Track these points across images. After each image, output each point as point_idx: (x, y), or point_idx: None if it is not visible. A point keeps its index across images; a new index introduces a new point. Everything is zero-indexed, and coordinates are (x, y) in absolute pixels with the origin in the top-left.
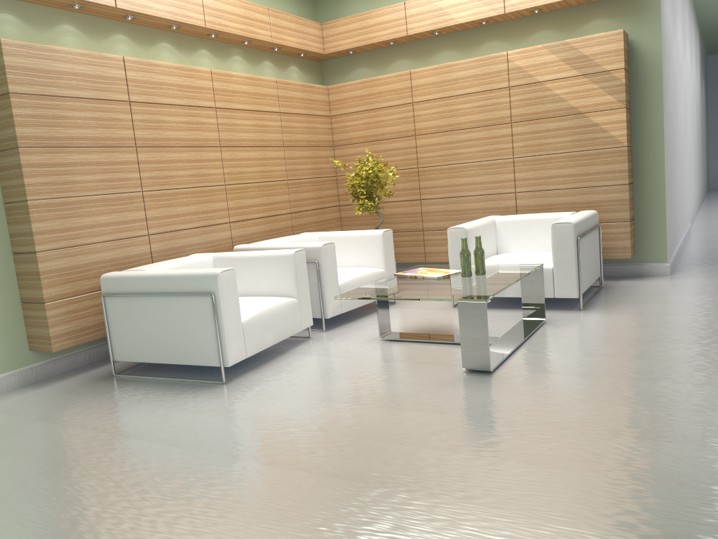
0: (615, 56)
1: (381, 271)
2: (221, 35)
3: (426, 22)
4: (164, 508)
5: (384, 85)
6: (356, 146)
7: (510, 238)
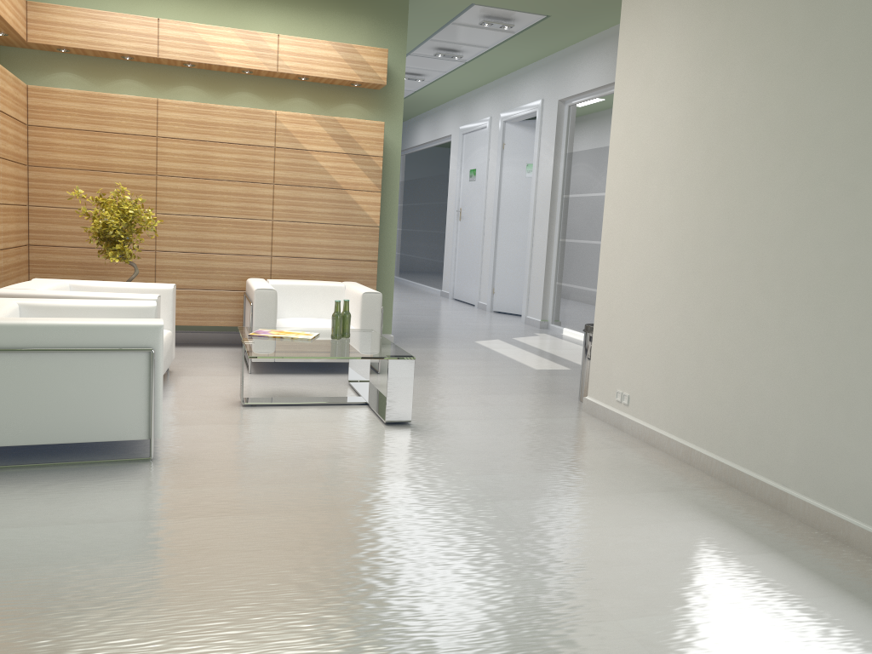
0: (377, 144)
1: (171, 333)
2: None
3: (185, 51)
4: (366, 551)
5: (119, 107)
6: (67, 172)
7: (284, 304)
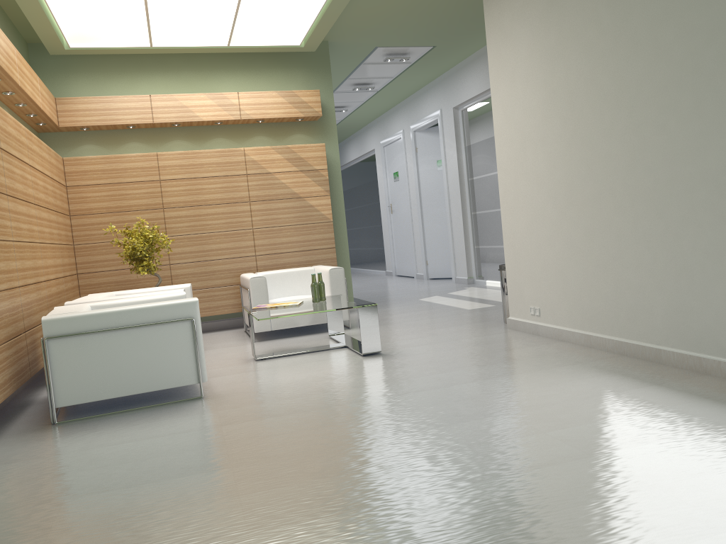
0: (321, 160)
1: None
2: (15, 94)
3: (172, 115)
4: (367, 422)
5: (130, 163)
6: (98, 216)
7: (271, 288)
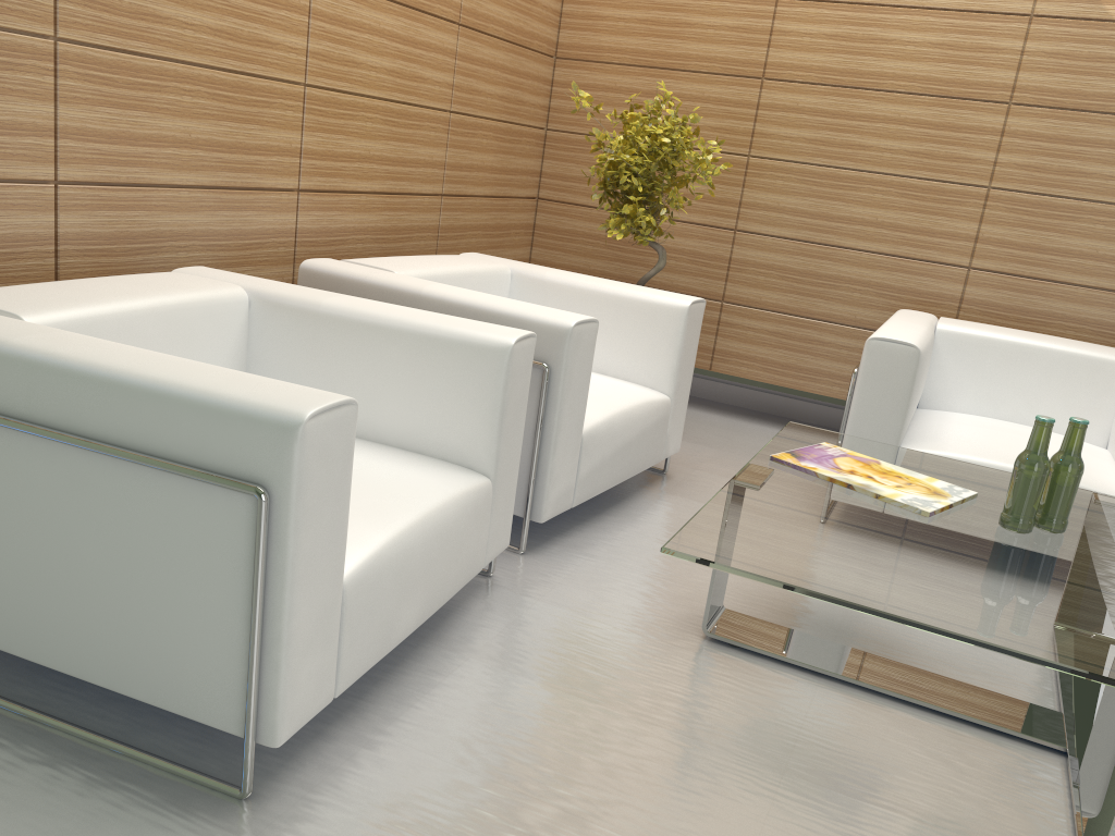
0: None
1: (664, 402)
2: None
3: None
4: None
5: None
6: (611, 70)
7: (962, 379)
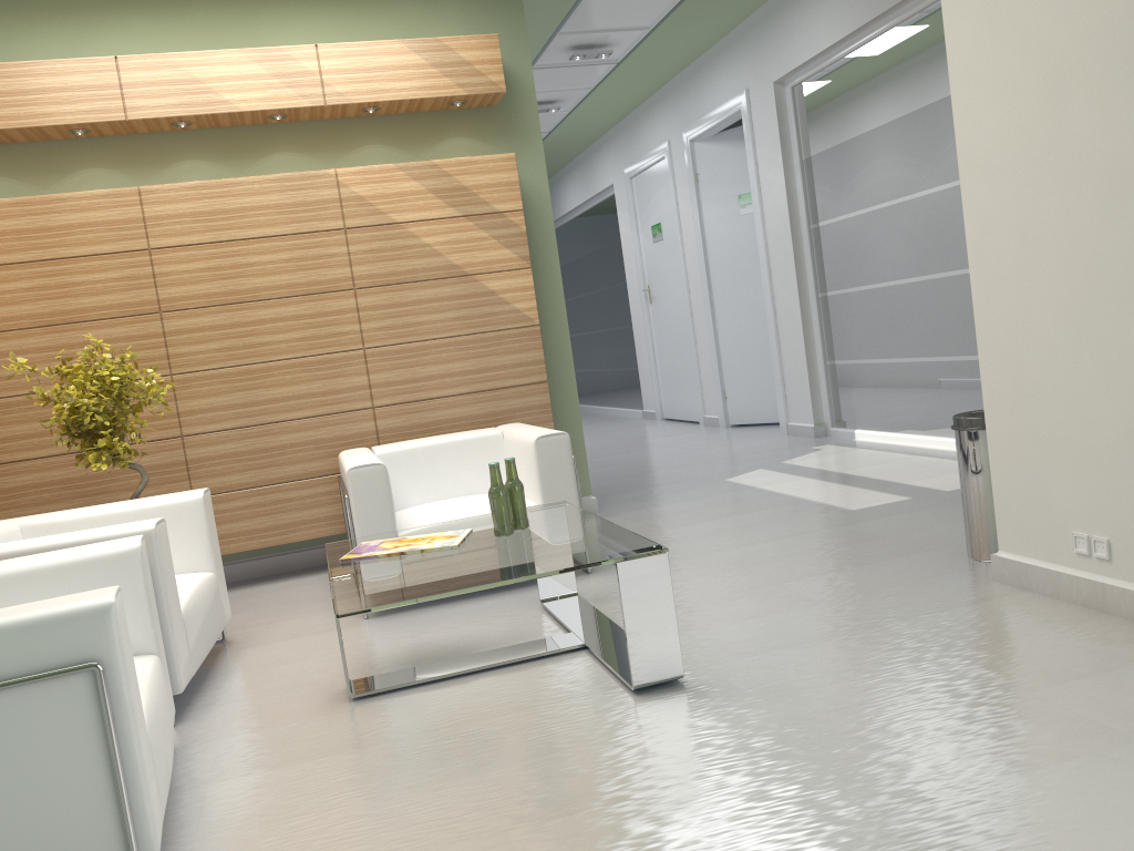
0: (509, 191)
1: (213, 577)
2: None
3: (170, 101)
4: None
5: (79, 213)
6: (12, 336)
7: (407, 482)
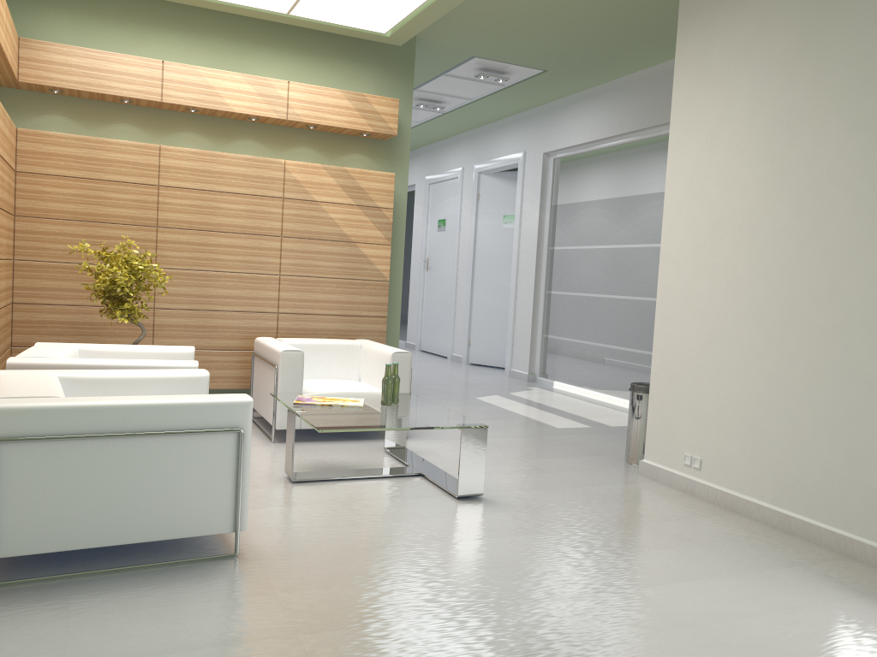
0: (387, 196)
1: None
2: None
3: (191, 96)
4: None
5: (118, 153)
6: (58, 223)
7: None
